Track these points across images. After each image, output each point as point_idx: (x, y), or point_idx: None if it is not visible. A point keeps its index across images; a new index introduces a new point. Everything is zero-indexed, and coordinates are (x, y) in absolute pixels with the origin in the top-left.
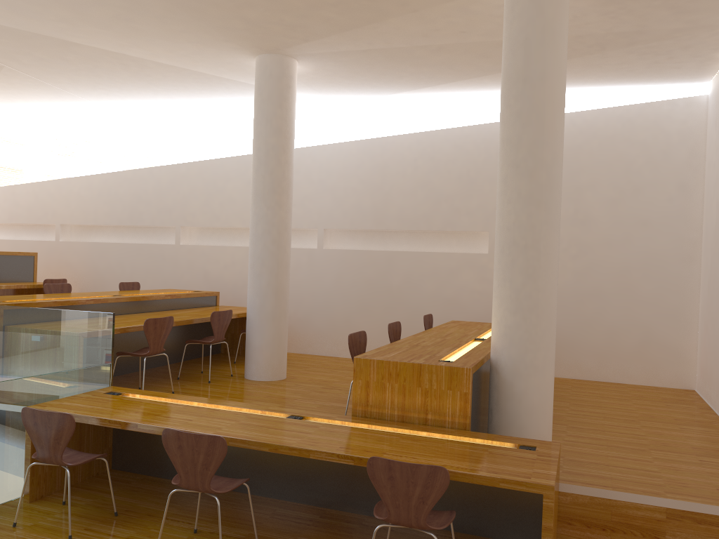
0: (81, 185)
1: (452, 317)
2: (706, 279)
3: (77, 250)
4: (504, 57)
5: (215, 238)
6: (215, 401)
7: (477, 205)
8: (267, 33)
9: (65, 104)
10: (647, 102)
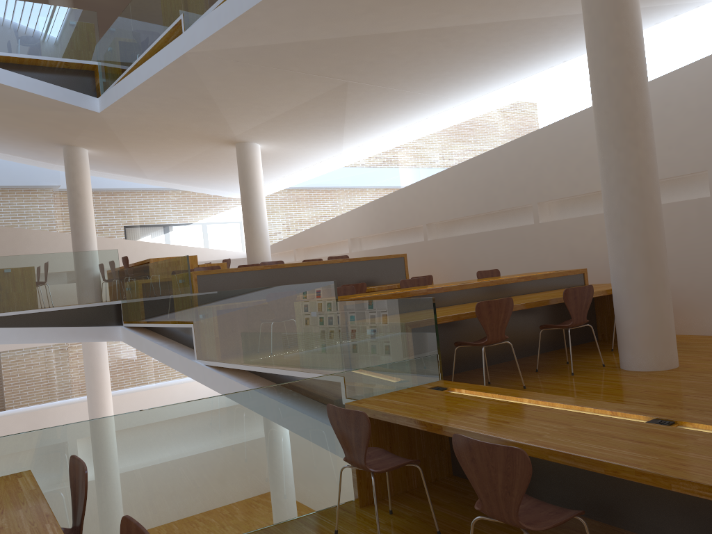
0: (438, 182)
1: None
2: None
3: (443, 246)
4: None
5: (578, 209)
6: (552, 397)
7: None
8: None
9: (410, 106)
10: None
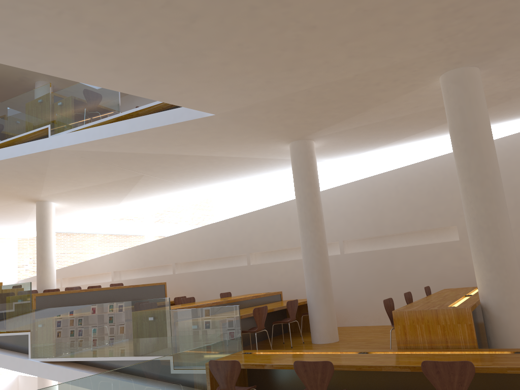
0: (185, 237)
1: (443, 287)
2: None
3: (187, 277)
4: (448, 119)
5: (272, 258)
6: (309, 350)
7: (445, 209)
8: (297, 129)
9: (173, 190)
10: None
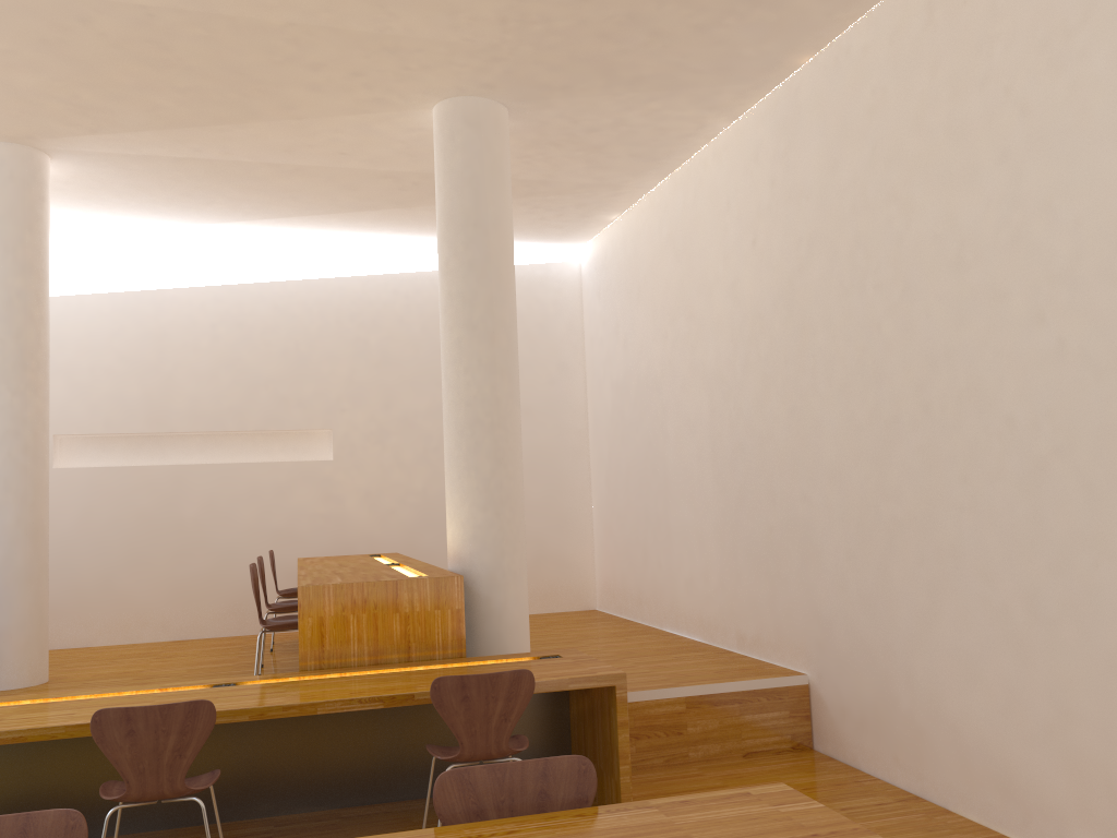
0: None
1: (286, 557)
2: (602, 473)
3: None
4: (444, 194)
5: None
6: (58, 693)
7: (314, 393)
8: (32, 111)
9: None
10: (516, 264)
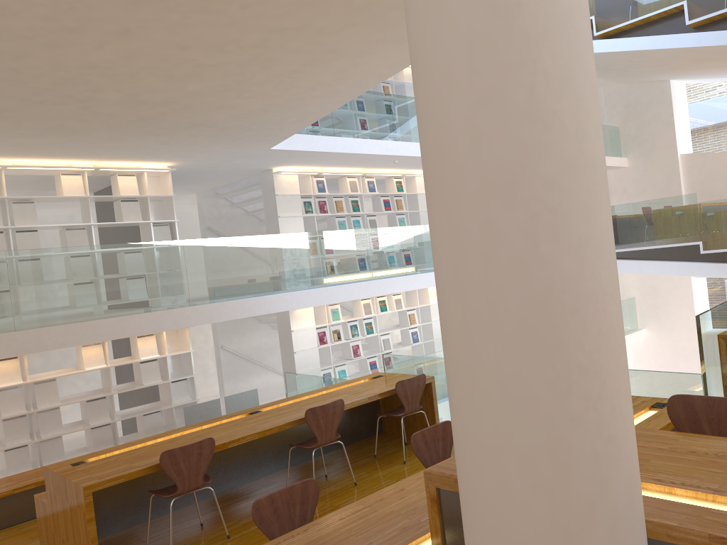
0: None
1: None
2: None
3: None
4: None
5: None
6: None
7: None
8: None
9: None
10: None
